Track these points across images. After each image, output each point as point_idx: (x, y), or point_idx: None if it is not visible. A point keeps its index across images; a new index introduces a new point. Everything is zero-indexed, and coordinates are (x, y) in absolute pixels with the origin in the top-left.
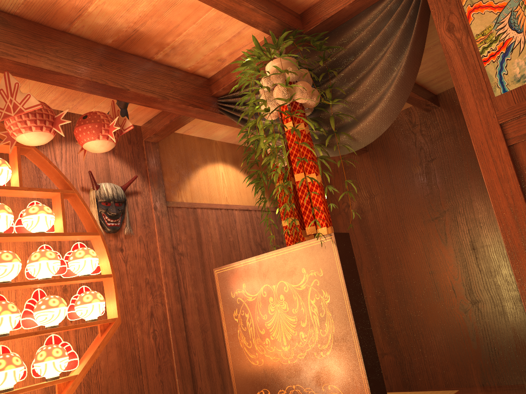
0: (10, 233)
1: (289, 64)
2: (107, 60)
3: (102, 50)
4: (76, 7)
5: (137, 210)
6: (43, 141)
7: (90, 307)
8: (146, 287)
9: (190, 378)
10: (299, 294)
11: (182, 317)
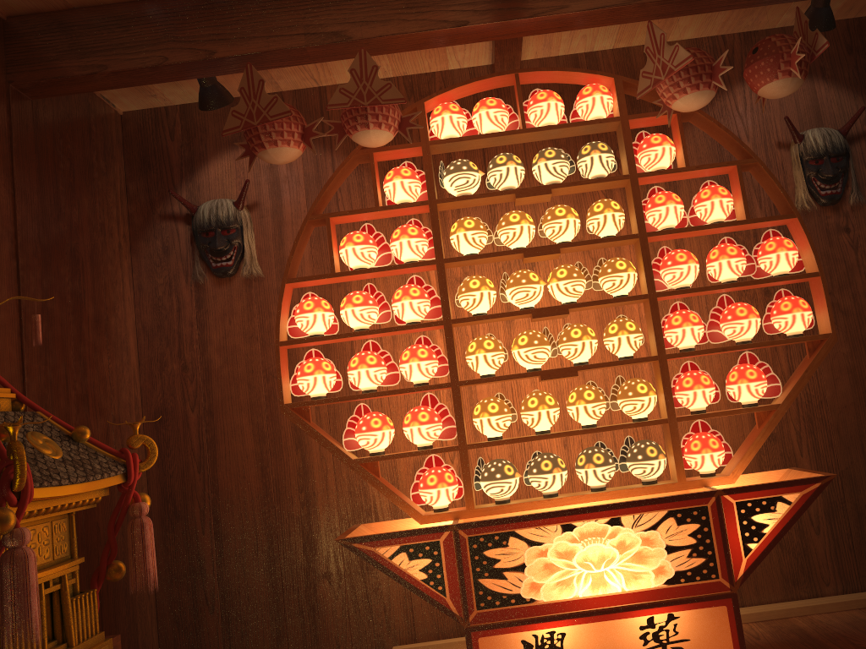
0: (681, 228)
1: None
2: None
3: None
4: None
5: None
6: (702, 102)
7: (790, 318)
8: None
9: None
10: None
11: None
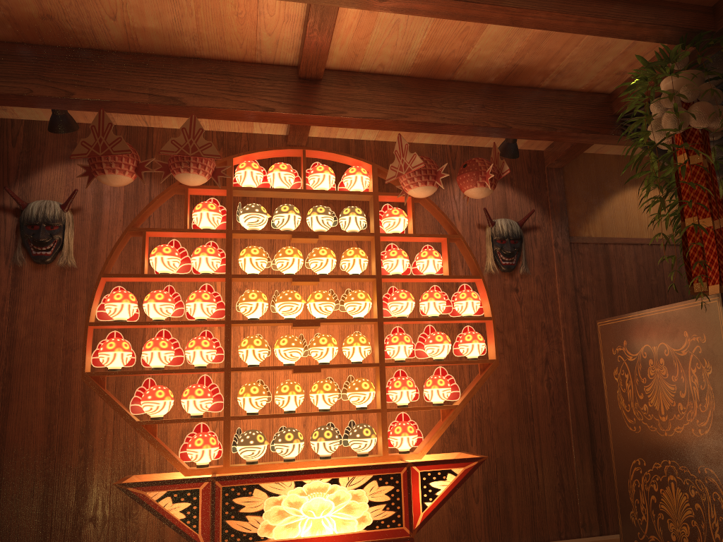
0: (405, 275)
1: (688, 80)
2: (489, 100)
3: (485, 89)
4: (456, 59)
5: (535, 247)
6: (428, 193)
7: (470, 346)
8: (541, 331)
9: (587, 437)
10: (680, 361)
11: (581, 368)
